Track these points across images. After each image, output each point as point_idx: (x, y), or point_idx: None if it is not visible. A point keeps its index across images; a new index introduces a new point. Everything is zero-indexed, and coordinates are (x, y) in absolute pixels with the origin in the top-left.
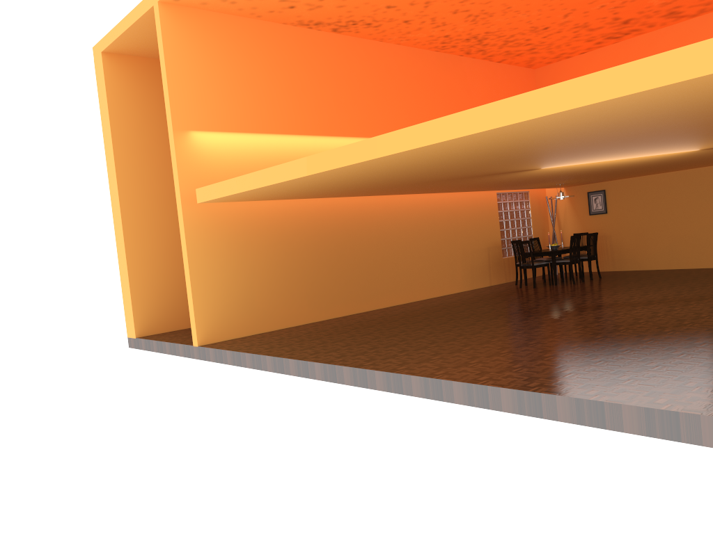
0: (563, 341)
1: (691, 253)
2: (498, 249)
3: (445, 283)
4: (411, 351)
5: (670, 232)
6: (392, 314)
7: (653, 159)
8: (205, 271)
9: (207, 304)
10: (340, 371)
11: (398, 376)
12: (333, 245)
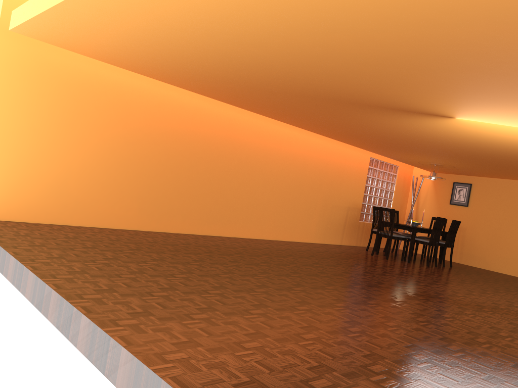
0: (475, 370)
1: None
2: (357, 212)
3: (298, 229)
4: (218, 314)
5: None
6: (230, 246)
7: None
8: (8, 128)
9: None
10: (77, 322)
11: (156, 381)
12: (187, 152)
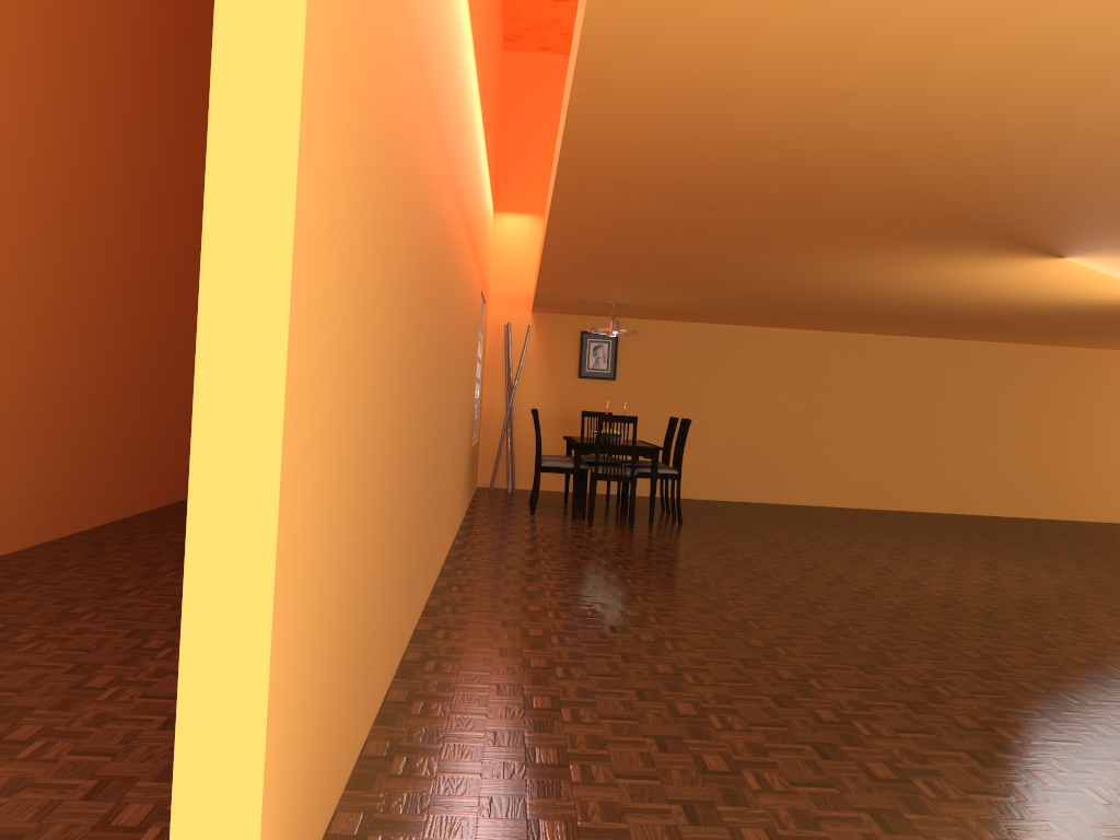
0: None
1: (755, 475)
2: (473, 425)
3: (457, 503)
4: None
5: (727, 433)
6: (607, 615)
7: (1048, 297)
8: (318, 369)
9: (300, 626)
10: None
11: None
12: (432, 346)
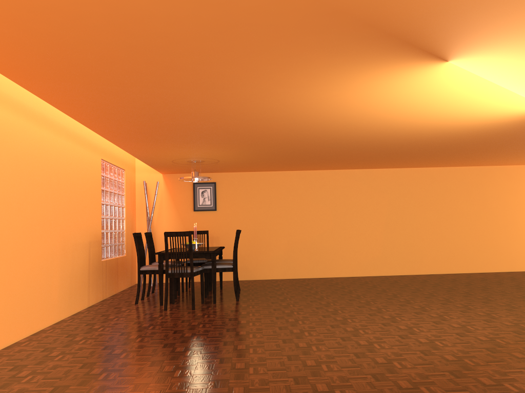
0: None
1: (308, 261)
2: (98, 247)
3: (36, 307)
4: None
5: (288, 237)
6: None
7: (459, 118)
8: None
9: None
10: None
11: None
12: None
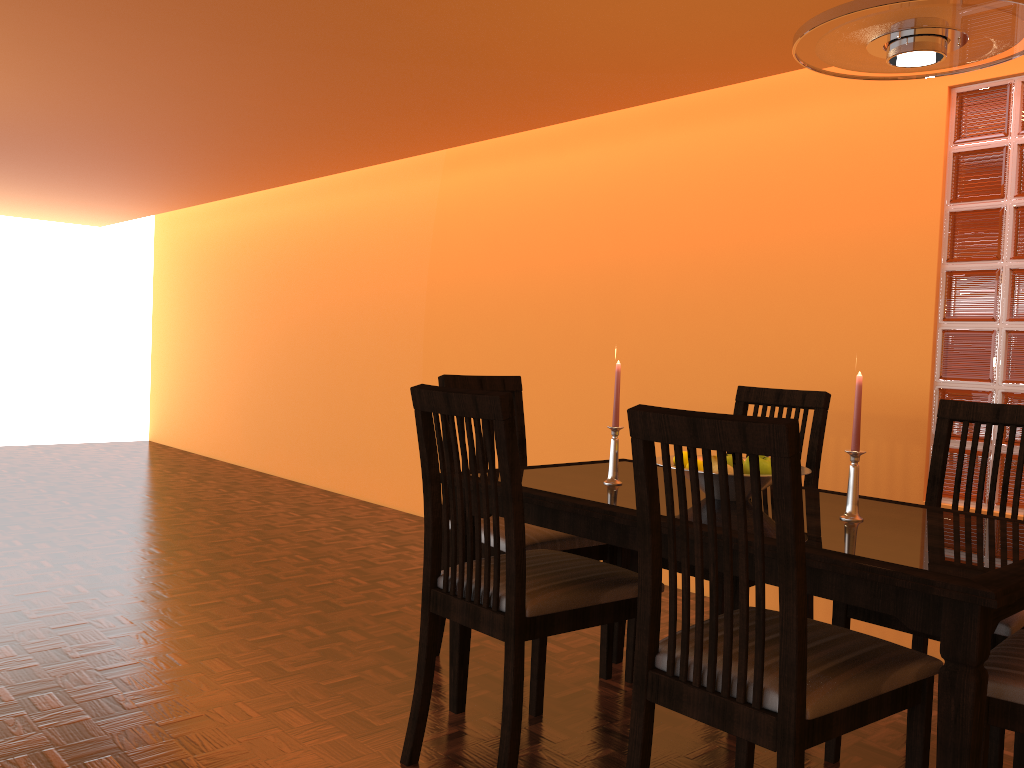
0: None
1: None
2: (889, 441)
3: None
4: None
5: None
6: (184, 494)
7: None
8: (161, 332)
9: (159, 383)
10: None
11: None
12: (285, 313)
